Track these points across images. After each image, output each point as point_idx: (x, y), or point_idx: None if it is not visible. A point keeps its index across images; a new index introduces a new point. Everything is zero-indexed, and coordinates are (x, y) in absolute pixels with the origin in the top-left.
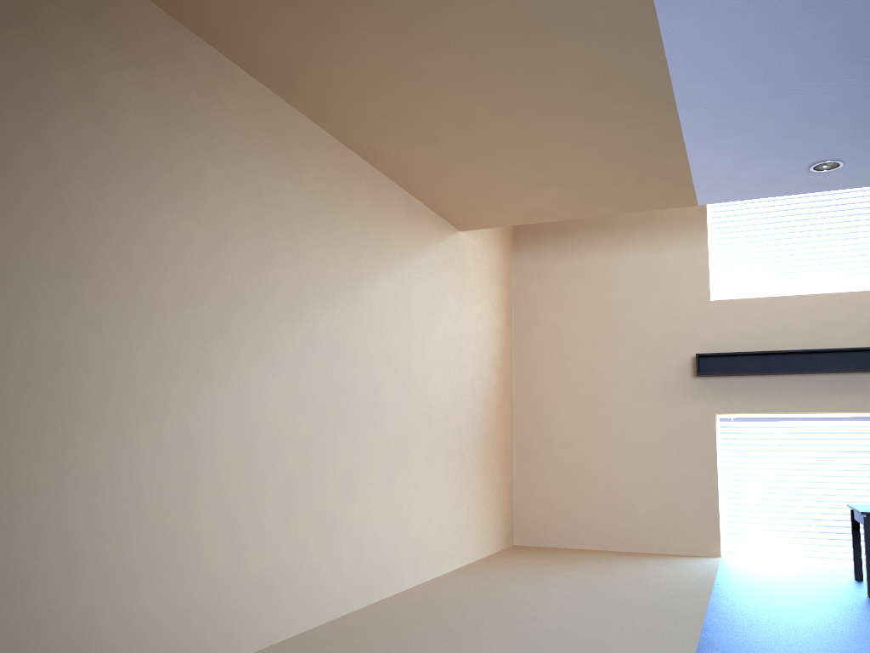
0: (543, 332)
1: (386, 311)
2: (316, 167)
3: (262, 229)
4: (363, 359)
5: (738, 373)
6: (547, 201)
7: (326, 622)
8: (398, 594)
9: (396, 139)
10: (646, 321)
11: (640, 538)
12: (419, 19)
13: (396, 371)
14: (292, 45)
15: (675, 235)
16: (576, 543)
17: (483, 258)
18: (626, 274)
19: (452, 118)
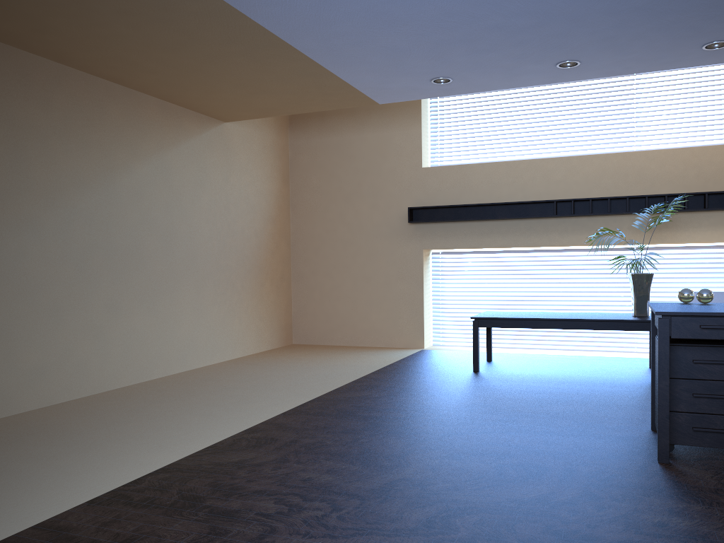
0: (310, 192)
1: (145, 189)
2: (65, 95)
3: (16, 146)
4: (122, 224)
5: (435, 221)
6: (269, 104)
7: (96, 393)
8: (165, 377)
9: (126, 71)
10: (380, 183)
11: (373, 337)
12: (79, 10)
13: (158, 230)
14: (8, 24)
15: (400, 118)
16: (333, 342)
17: (254, 140)
18: (366, 148)
19: (153, 59)
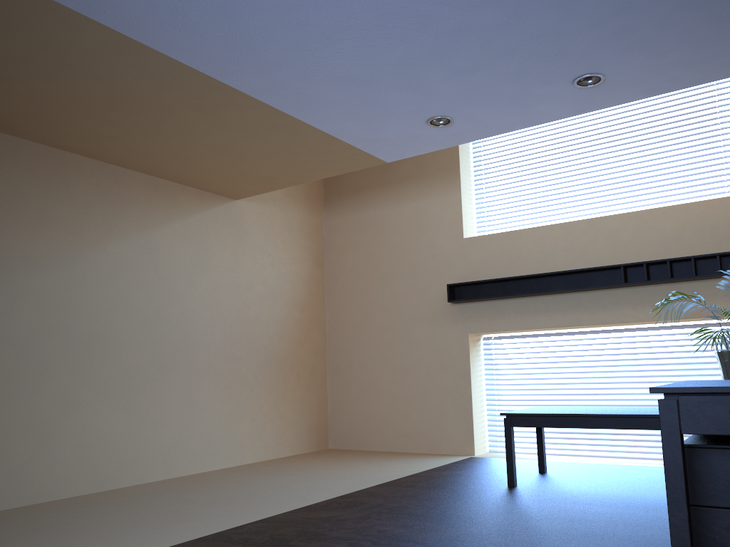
0: (346, 274)
1: (122, 269)
2: (18, 169)
3: None
4: (87, 307)
5: (478, 299)
6: (265, 172)
7: (35, 504)
8: (138, 485)
9: (86, 141)
10: (418, 259)
11: (416, 441)
12: None
13: (137, 315)
14: None
15: (437, 185)
16: (371, 446)
17: (276, 219)
18: (403, 221)
19: (100, 122)
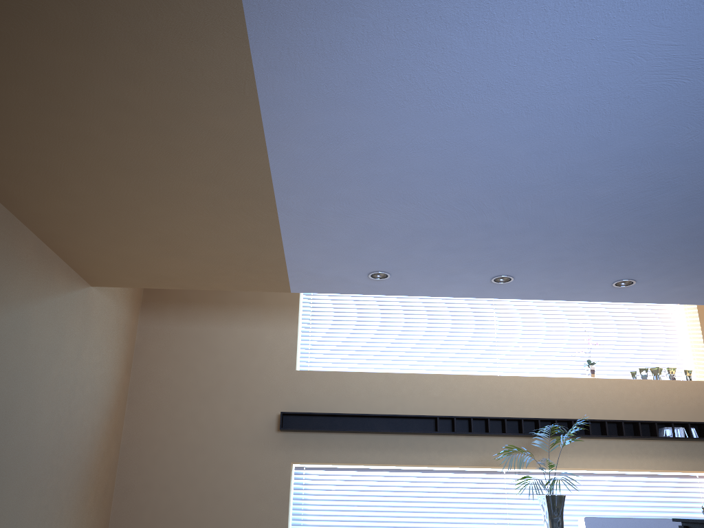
0: (157, 385)
1: None
2: None
3: None
4: None
5: (311, 429)
6: (172, 271)
7: None
8: None
9: (35, 190)
10: (245, 382)
11: None
12: (66, 85)
13: None
14: None
15: (275, 316)
16: None
17: (111, 314)
18: (233, 342)
19: (91, 181)
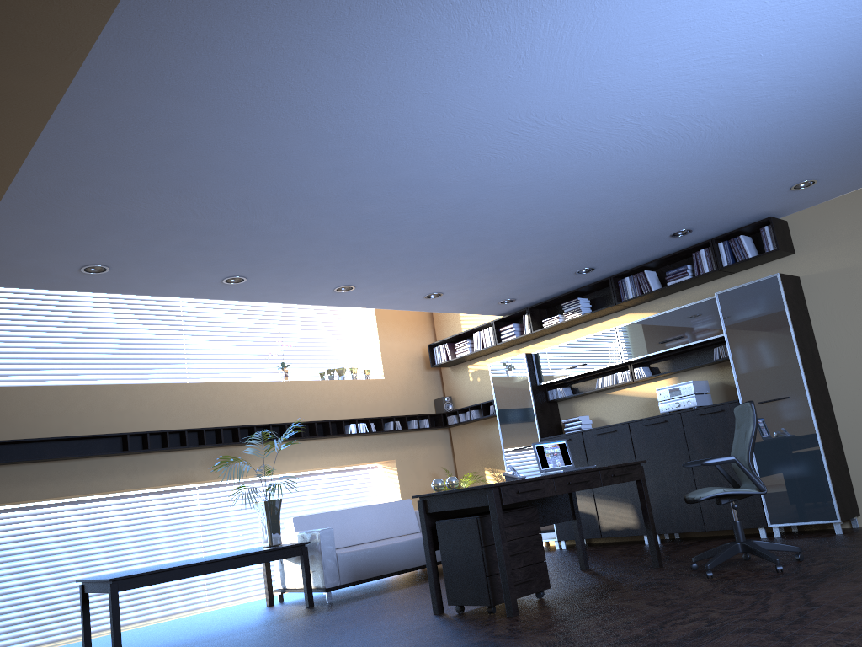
0: None
1: None
2: None
3: None
4: None
5: None
6: None
7: None
8: None
9: None
10: None
11: None
12: None
13: None
14: None
15: None
16: None
17: None
18: None
19: None
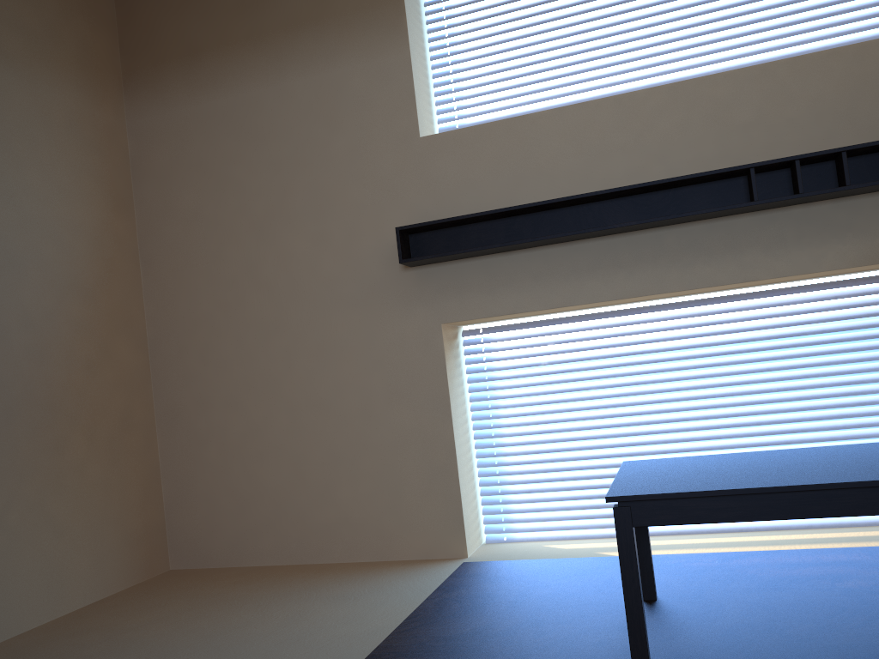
0: (180, 225)
1: None
2: None
3: None
4: None
5: (462, 252)
6: None
7: None
8: None
9: None
10: (329, 186)
11: (348, 540)
12: None
13: None
14: None
15: (359, 34)
16: (258, 558)
17: (8, 97)
18: (292, 111)
19: None
